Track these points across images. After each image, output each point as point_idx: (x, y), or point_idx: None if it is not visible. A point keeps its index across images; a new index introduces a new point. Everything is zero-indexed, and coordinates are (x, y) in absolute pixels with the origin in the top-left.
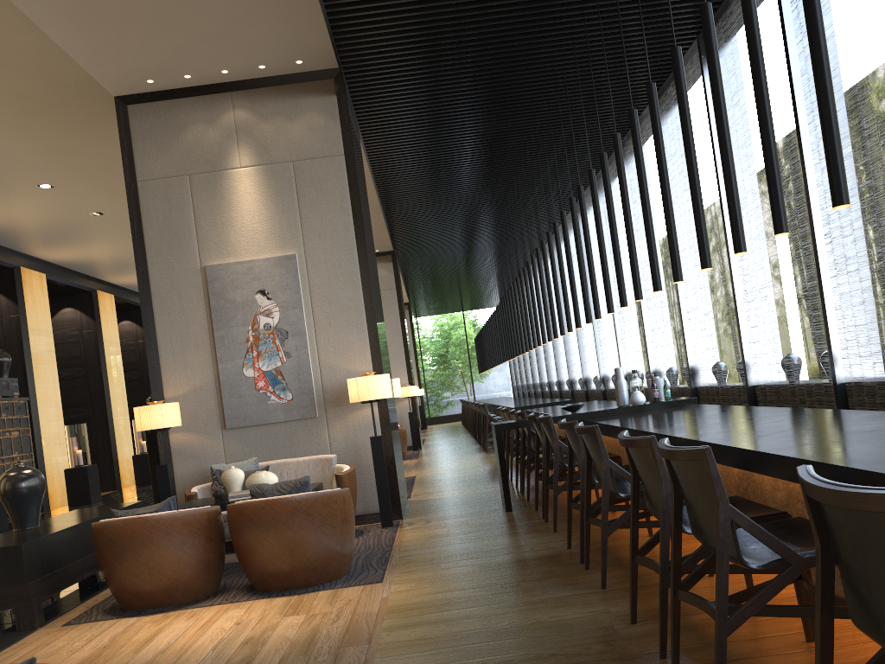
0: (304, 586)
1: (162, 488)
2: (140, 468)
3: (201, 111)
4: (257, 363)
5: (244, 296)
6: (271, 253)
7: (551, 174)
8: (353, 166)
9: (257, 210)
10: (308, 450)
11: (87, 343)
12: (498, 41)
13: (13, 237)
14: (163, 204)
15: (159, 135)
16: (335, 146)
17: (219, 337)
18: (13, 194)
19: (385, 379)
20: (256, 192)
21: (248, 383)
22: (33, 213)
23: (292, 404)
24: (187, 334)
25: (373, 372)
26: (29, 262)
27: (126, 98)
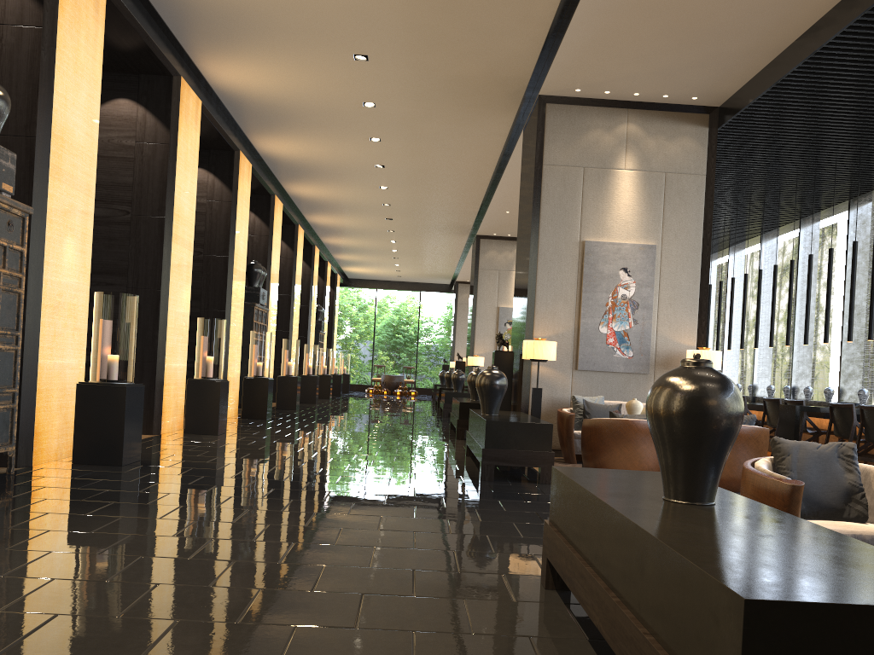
0: (733, 491)
1: (534, 406)
2: (305, 387)
3: (602, 120)
4: (610, 323)
5: (610, 270)
6: (636, 241)
7: (774, 209)
8: (712, 185)
9: (631, 205)
10: (635, 397)
11: (283, 269)
12: (866, 116)
13: (292, 170)
14: (560, 186)
15: (566, 131)
16: (700, 167)
17: (585, 298)
18: (344, 140)
19: (721, 355)
20: (633, 191)
21: (601, 337)
22: (335, 156)
23: (631, 360)
24: (559, 290)
25: (710, 348)
26: (278, 192)
27: (547, 97)
